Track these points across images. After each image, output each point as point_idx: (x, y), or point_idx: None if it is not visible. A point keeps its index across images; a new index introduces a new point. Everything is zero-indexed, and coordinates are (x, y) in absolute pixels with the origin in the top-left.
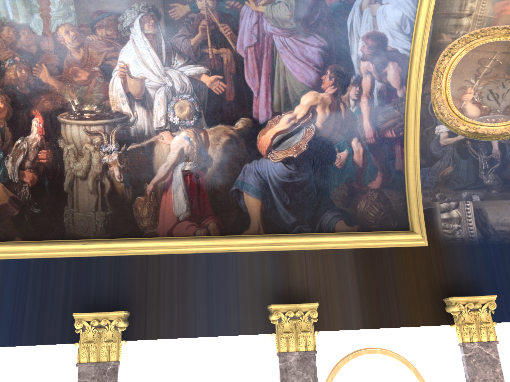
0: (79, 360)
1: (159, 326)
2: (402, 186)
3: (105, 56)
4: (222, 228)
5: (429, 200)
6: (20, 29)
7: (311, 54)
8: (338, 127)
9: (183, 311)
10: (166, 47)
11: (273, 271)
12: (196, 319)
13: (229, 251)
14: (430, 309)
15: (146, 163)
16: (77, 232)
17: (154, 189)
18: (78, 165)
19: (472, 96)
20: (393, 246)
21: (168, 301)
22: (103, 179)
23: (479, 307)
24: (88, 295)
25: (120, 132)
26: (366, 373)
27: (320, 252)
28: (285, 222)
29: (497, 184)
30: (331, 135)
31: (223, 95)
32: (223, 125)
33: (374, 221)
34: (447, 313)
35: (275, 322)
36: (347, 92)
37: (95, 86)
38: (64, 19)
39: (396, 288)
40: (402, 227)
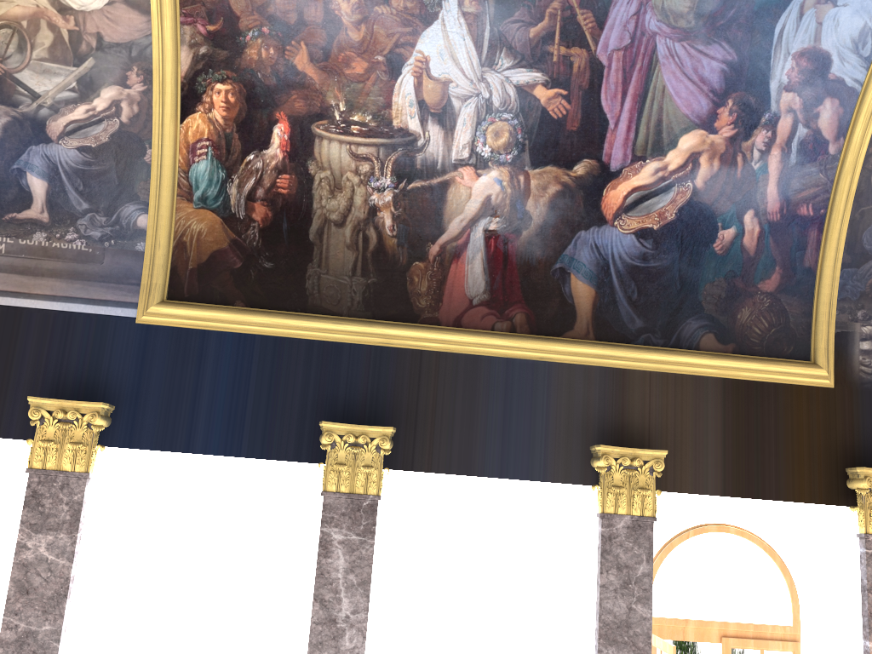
0: (326, 487)
1: (433, 454)
2: (809, 293)
3: (396, 40)
4: (534, 324)
5: (845, 319)
6: None
7: (708, 72)
8: (728, 191)
9: (467, 438)
10: (490, 36)
11: (601, 397)
12: (485, 451)
13: (540, 360)
14: (823, 480)
15: (432, 213)
16: (325, 303)
17: (440, 253)
18: (334, 203)
19: None
20: (782, 382)
21: (447, 420)
22: (368, 229)
23: None
24: (335, 397)
25: (400, 160)
26: (711, 558)
27: (673, 378)
28: (626, 326)
29: None
30: (716, 202)
31: (562, 121)
32: (555, 167)
33: (759, 341)
34: (847, 489)
35: (602, 470)
36: (752, 138)
37: (374, 86)
38: None
39: (778, 444)
40: (799, 355)
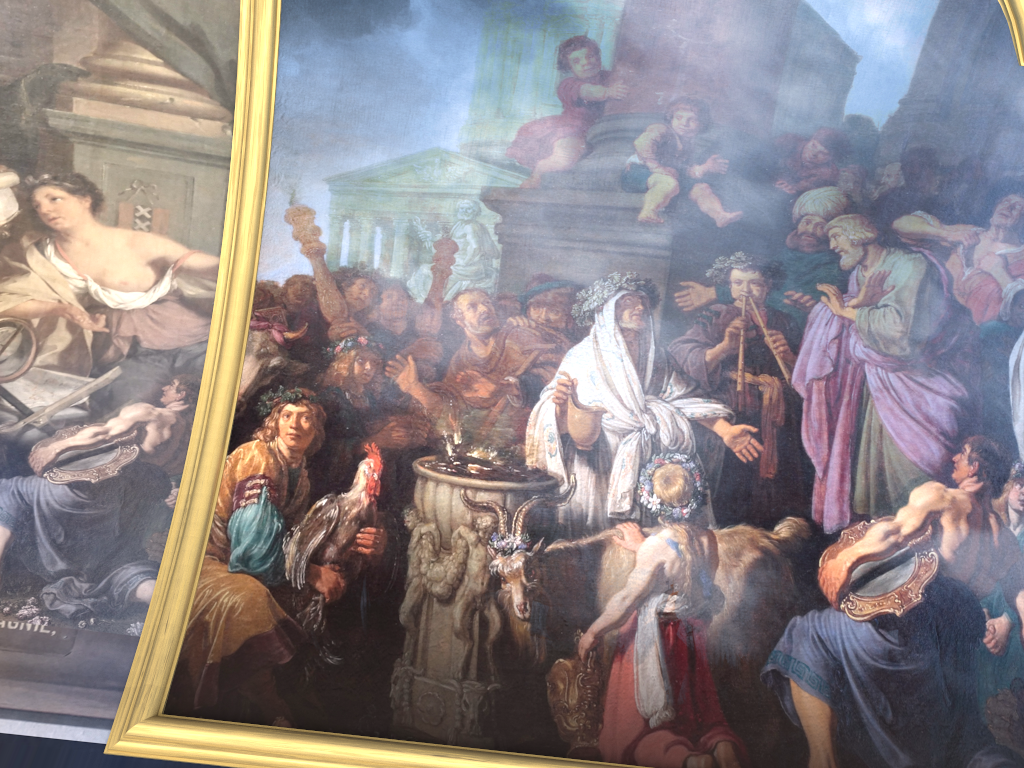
0: None
1: None
2: None
3: (534, 358)
4: (748, 760)
5: None
6: (386, 286)
7: (934, 409)
8: (986, 563)
9: None
10: (656, 357)
11: None
12: None
13: None
14: None
15: (581, 586)
16: (419, 723)
17: (594, 646)
18: (438, 569)
19: None
20: None
21: None
22: (487, 607)
23: None
24: None
25: (535, 512)
26: None
27: None
28: (887, 764)
29: None
30: (973, 578)
31: (754, 466)
32: (749, 525)
33: None
34: None
35: None
36: (1003, 494)
37: (502, 413)
38: (474, 281)
39: None
40: None
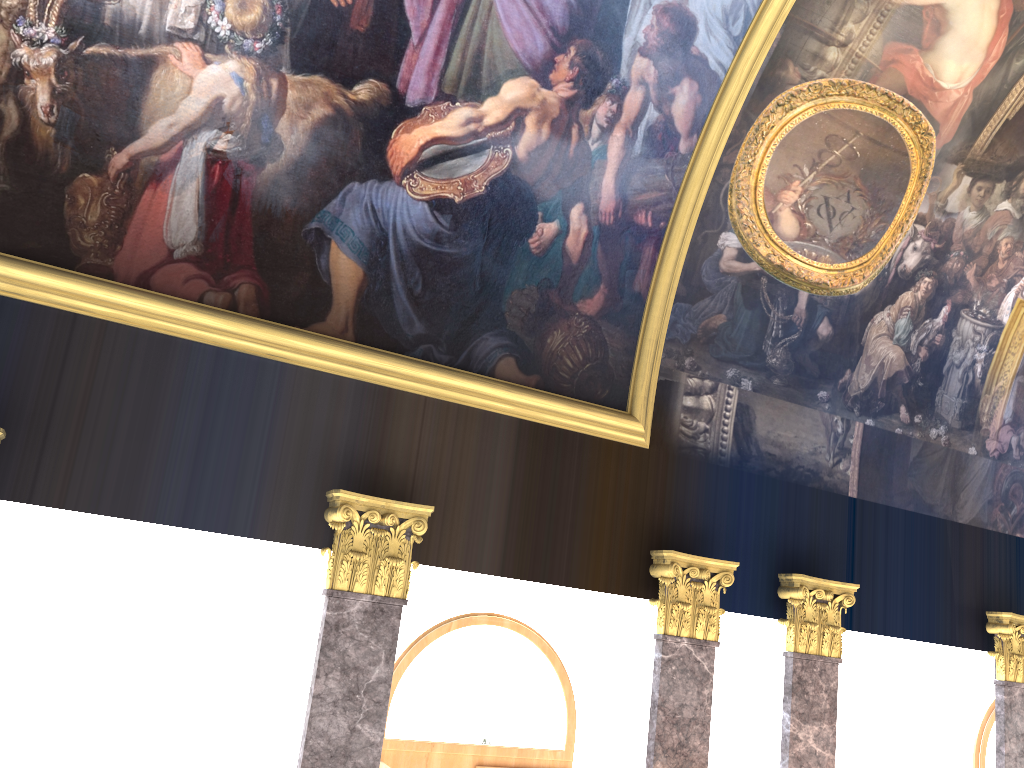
0: None
1: (72, 480)
2: (635, 326)
3: None
4: (268, 304)
5: (671, 366)
6: None
7: None
8: (556, 171)
9: (135, 460)
10: None
11: (353, 424)
12: (163, 484)
13: (270, 358)
14: (623, 564)
15: (123, 102)
16: None
17: (128, 169)
18: None
19: (796, 199)
20: (590, 433)
21: (104, 429)
22: (4, 102)
23: (707, 577)
24: None
25: (76, 4)
26: (475, 660)
27: (456, 410)
28: (402, 330)
29: (786, 370)
30: (539, 183)
31: (346, 14)
32: (327, 79)
33: (569, 377)
34: (649, 578)
35: (339, 527)
36: (593, 107)
37: None
38: None
39: (576, 513)
40: (614, 402)
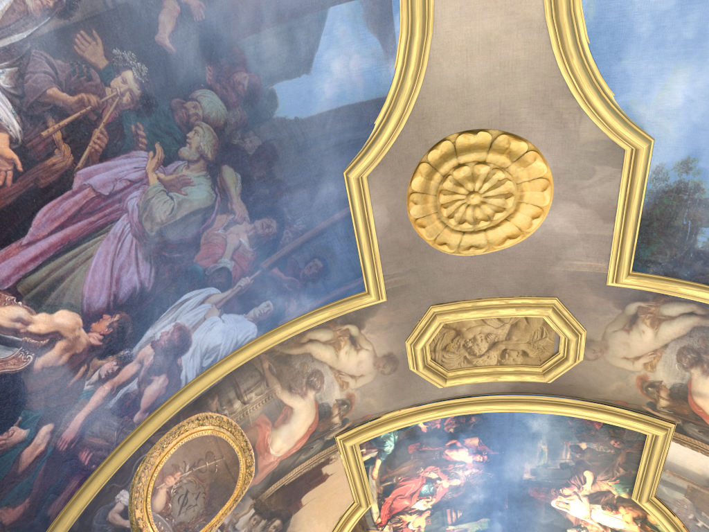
0: None
1: None
2: None
3: None
4: None
5: None
6: None
7: (127, 279)
8: (52, 391)
9: None
10: (18, 43)
11: None
12: None
13: None
14: None
15: None
16: None
17: None
18: None
19: (173, 484)
20: None
21: None
22: None
23: None
24: None
25: None
26: None
27: None
28: None
29: None
30: (35, 393)
31: None
32: None
33: None
34: None
35: None
36: (104, 360)
37: None
38: None
39: None
40: None
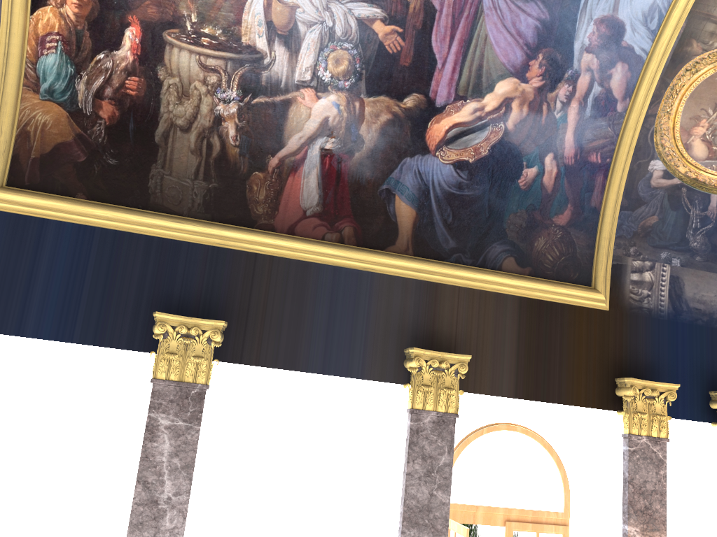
0: (156, 375)
1: (261, 349)
2: (593, 229)
3: None
4: (361, 237)
5: (620, 254)
6: None
7: (524, 27)
8: (533, 134)
9: (294, 336)
10: None
11: (416, 306)
12: (310, 349)
13: (364, 270)
14: (596, 388)
15: (274, 128)
16: (166, 203)
17: (278, 166)
18: (181, 109)
19: (704, 131)
20: (568, 303)
21: (276, 319)
22: (212, 137)
23: (657, 395)
24: (171, 291)
25: (246, 76)
26: (500, 453)
27: (478, 294)
28: (441, 246)
29: (704, 250)
30: (523, 143)
31: (397, 56)
32: (387, 97)
33: (551, 267)
34: (615, 397)
35: (414, 370)
36: (556, 90)
37: (226, 2)
38: None
39: (562, 356)
40: (582, 281)
